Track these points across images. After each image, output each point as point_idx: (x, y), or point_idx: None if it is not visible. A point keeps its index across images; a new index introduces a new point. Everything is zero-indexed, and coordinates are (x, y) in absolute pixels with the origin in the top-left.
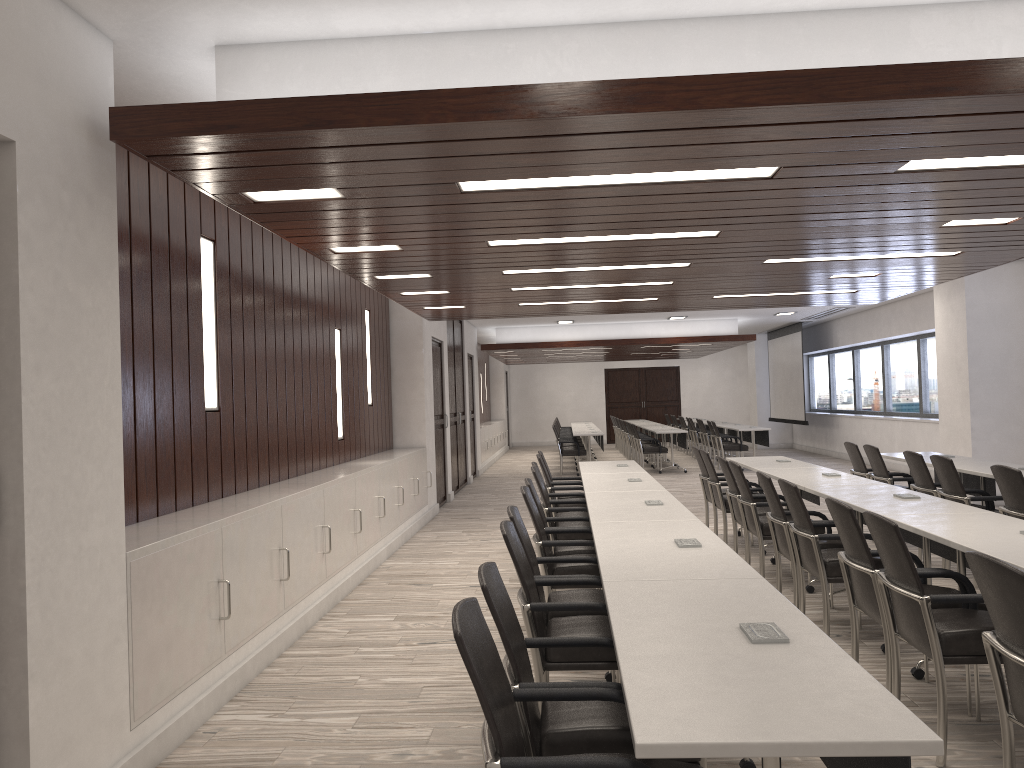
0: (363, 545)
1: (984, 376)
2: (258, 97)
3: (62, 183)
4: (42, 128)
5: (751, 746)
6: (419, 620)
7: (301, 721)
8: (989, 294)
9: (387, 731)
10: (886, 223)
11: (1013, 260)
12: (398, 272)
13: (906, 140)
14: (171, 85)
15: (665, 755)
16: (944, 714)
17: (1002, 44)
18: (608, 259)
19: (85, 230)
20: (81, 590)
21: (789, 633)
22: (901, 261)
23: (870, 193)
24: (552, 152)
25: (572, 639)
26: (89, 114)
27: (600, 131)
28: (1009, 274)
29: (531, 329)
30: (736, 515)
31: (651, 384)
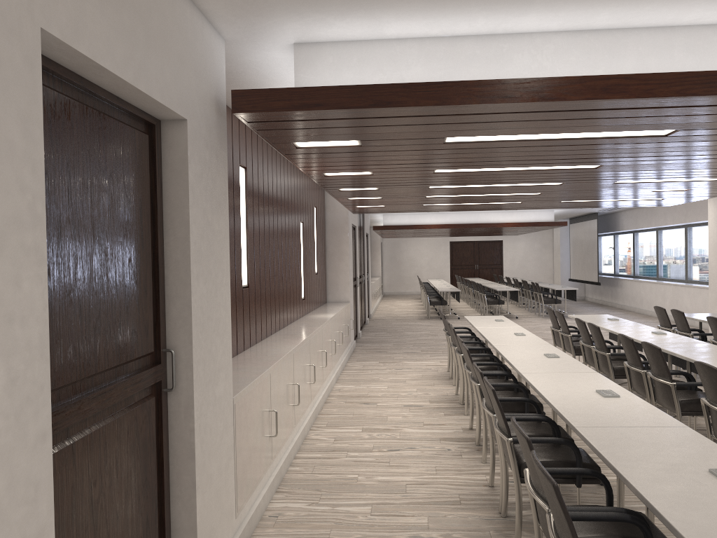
0: (325, 375)
1: None
2: (324, 80)
3: (205, 145)
4: (197, 108)
5: None
6: (380, 432)
7: (333, 509)
8: None
9: (396, 518)
10: None
11: None
12: (358, 187)
13: None
14: (248, 67)
15: None
16: None
17: None
18: (509, 180)
19: (215, 176)
20: (215, 427)
21: None
22: (711, 182)
23: None
24: (528, 121)
25: (565, 469)
26: (215, 94)
27: (573, 109)
28: None
29: (408, 215)
30: (588, 359)
31: (482, 252)
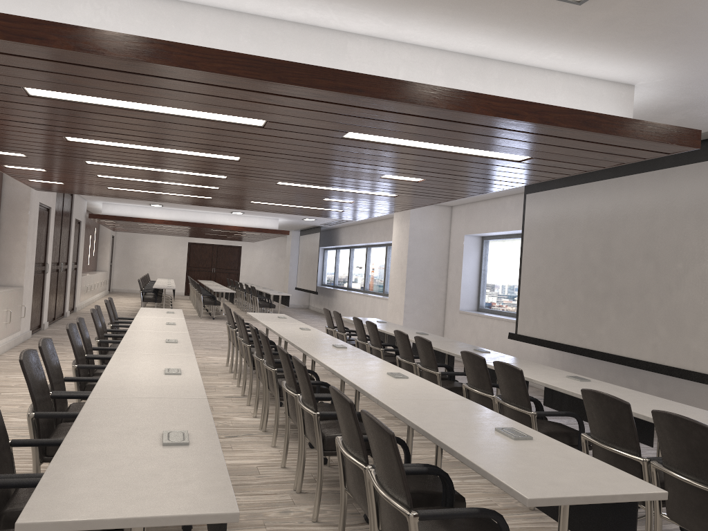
0: None
1: (415, 274)
2: None
3: None
4: None
5: (106, 521)
6: None
7: None
8: (423, 223)
9: None
10: (347, 170)
11: (428, 205)
12: None
13: (342, 118)
14: None
15: (38, 530)
16: (320, 488)
17: (400, 70)
18: (165, 165)
19: None
20: None
21: (194, 438)
22: (364, 195)
23: (330, 149)
24: (94, 79)
25: (50, 440)
26: None
27: (127, 70)
28: (435, 213)
29: (130, 207)
30: (241, 352)
31: (221, 256)
